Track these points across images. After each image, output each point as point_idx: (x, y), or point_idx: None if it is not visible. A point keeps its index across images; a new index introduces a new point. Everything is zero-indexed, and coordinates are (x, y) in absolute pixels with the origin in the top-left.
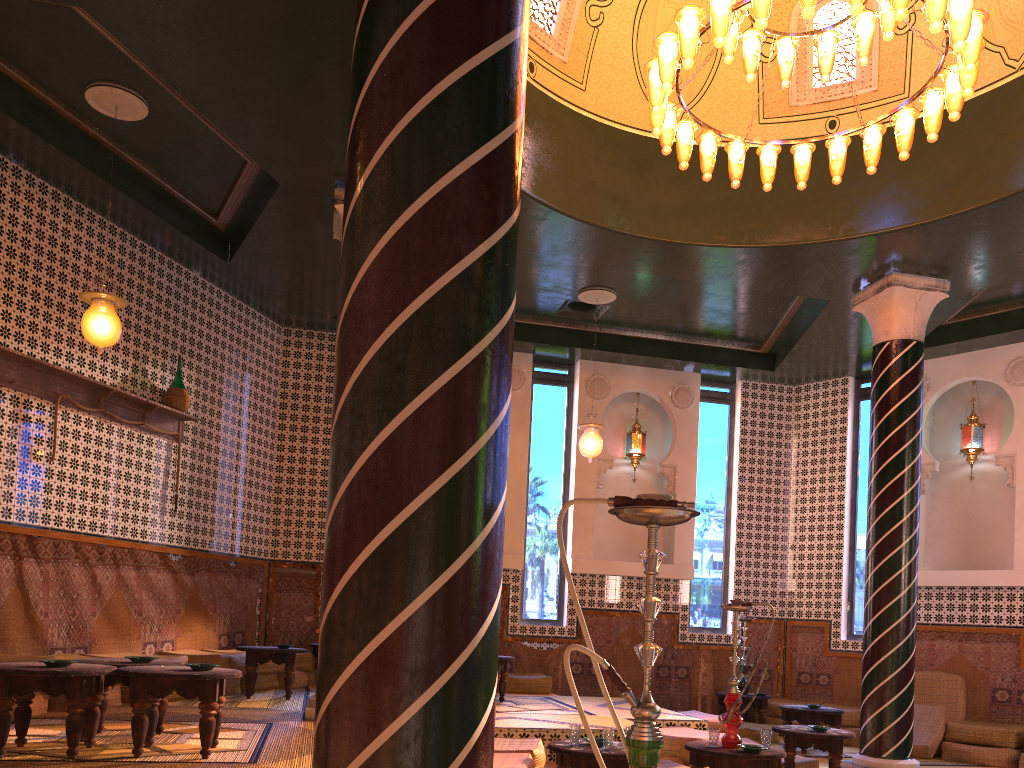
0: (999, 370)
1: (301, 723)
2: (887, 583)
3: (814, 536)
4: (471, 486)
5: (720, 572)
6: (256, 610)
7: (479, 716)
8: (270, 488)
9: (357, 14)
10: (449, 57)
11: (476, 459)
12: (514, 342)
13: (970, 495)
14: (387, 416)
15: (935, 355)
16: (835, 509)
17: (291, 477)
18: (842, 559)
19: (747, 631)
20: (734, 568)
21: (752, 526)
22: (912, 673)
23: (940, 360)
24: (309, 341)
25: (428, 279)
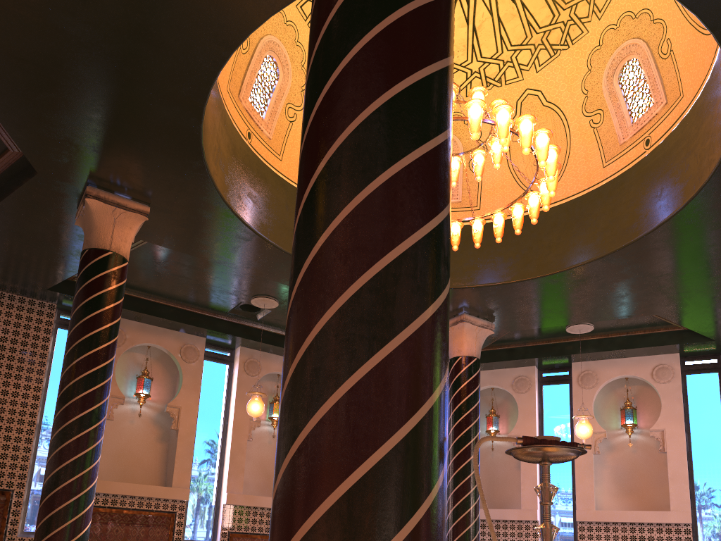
0: (508, 382)
1: None
2: (463, 516)
3: None
4: (441, 416)
5: None
6: None
7: None
8: None
9: (330, 4)
10: (424, 54)
11: (443, 392)
12: (194, 327)
13: (491, 460)
14: (378, 343)
15: None
16: None
17: None
18: None
19: None
20: None
21: None
22: None
23: None
24: (20, 305)
25: (412, 227)
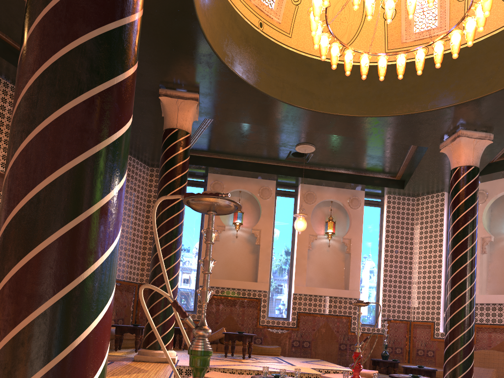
0: None
1: (129, 362)
2: (457, 298)
3: (426, 276)
4: (79, 180)
5: (375, 295)
6: (131, 308)
7: (82, 328)
8: (140, 247)
9: None
10: None
11: (84, 163)
12: (265, 174)
13: None
14: (25, 134)
15: (491, 179)
16: (437, 262)
17: (151, 242)
18: (441, 289)
19: (389, 326)
20: (382, 293)
21: (392, 271)
22: (472, 348)
23: (494, 181)
24: None
25: (55, 49)
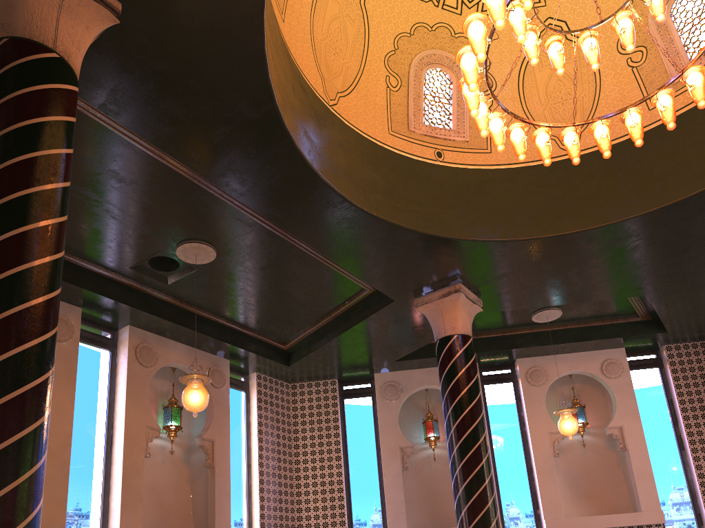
0: None
1: None
2: None
3: (319, 507)
4: None
5: None
6: None
7: None
8: None
9: None
10: None
11: None
12: (72, 288)
13: (429, 472)
14: None
15: (406, 367)
16: (335, 484)
17: None
18: (346, 525)
19: None
20: None
21: (270, 499)
22: None
23: (408, 372)
24: None
25: None
